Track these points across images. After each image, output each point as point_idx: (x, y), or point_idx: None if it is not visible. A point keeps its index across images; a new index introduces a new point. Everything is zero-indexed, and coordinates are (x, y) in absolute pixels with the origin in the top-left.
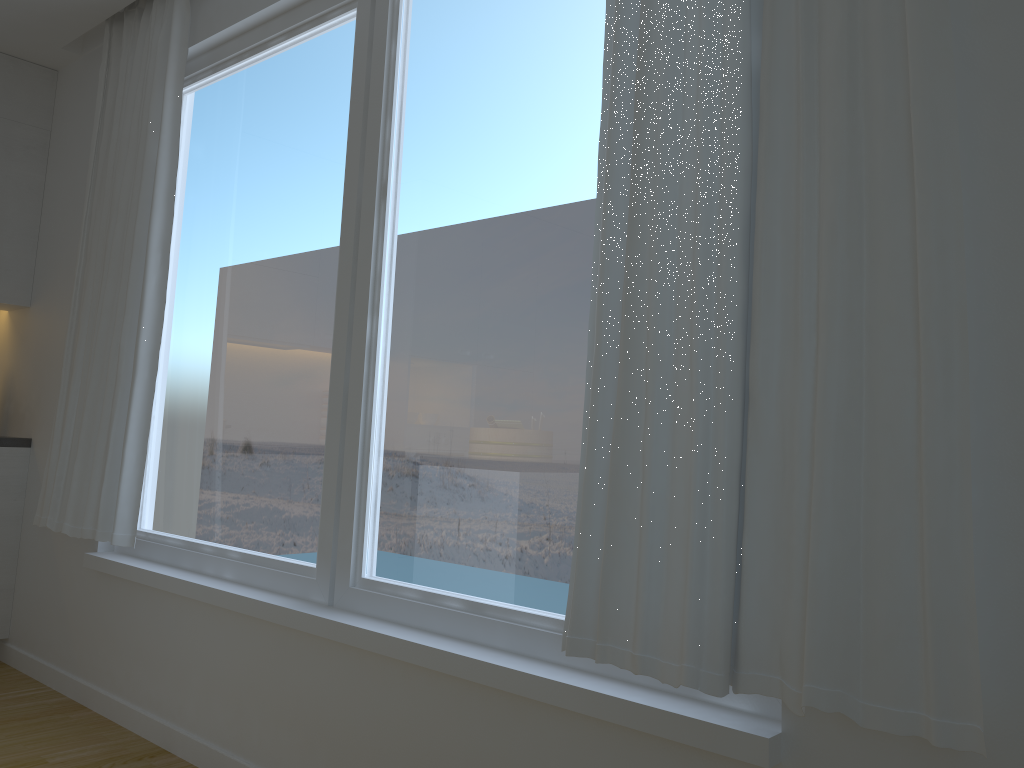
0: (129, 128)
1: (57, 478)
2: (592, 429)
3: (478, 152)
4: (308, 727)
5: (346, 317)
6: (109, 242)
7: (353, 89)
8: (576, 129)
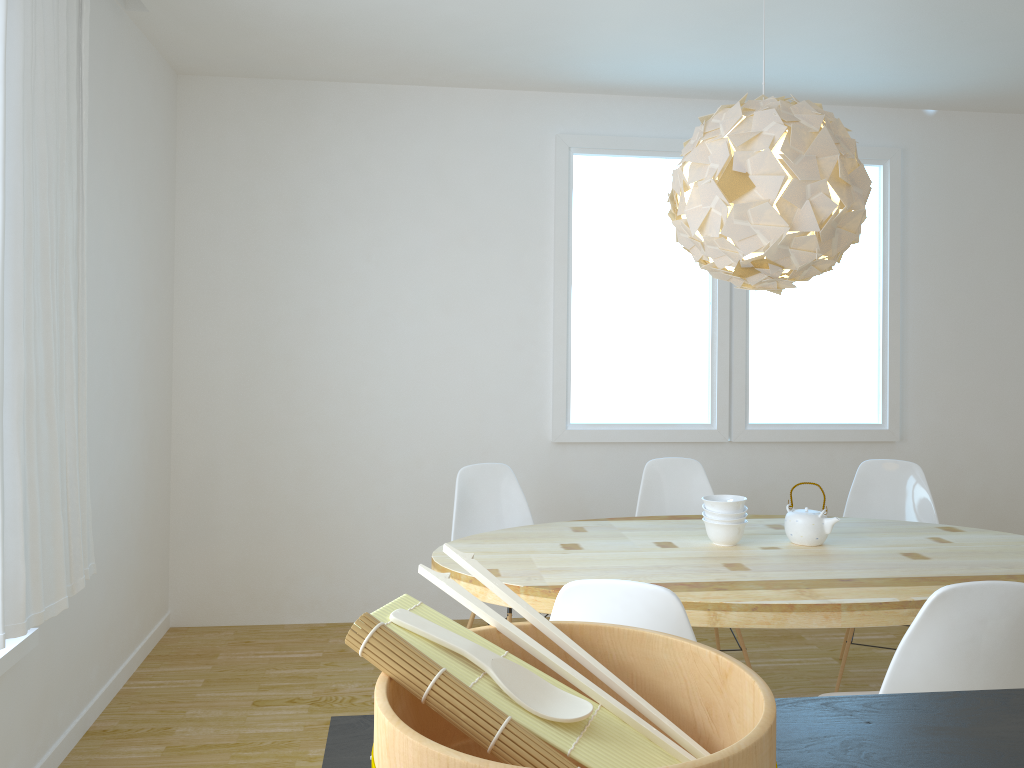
0: None
1: None
2: (3, 473)
3: None
4: None
5: None
6: None
7: None
8: None
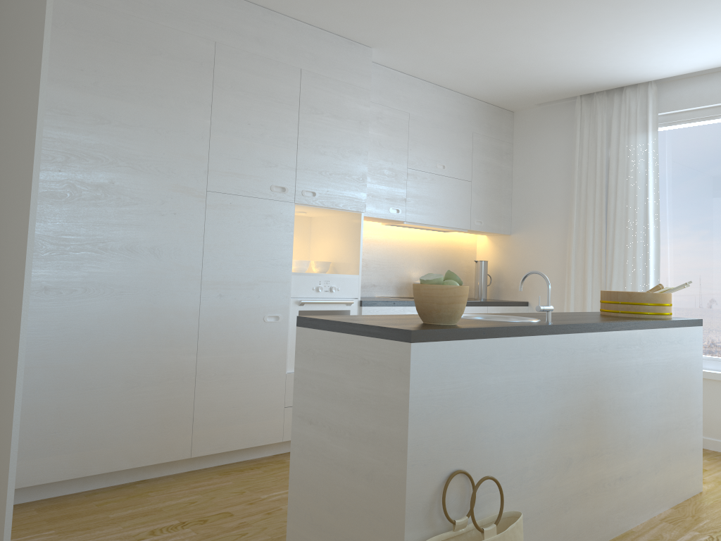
0: (614, 153)
1: None
2: None
3: None
4: None
5: None
6: (611, 210)
7: None
8: None
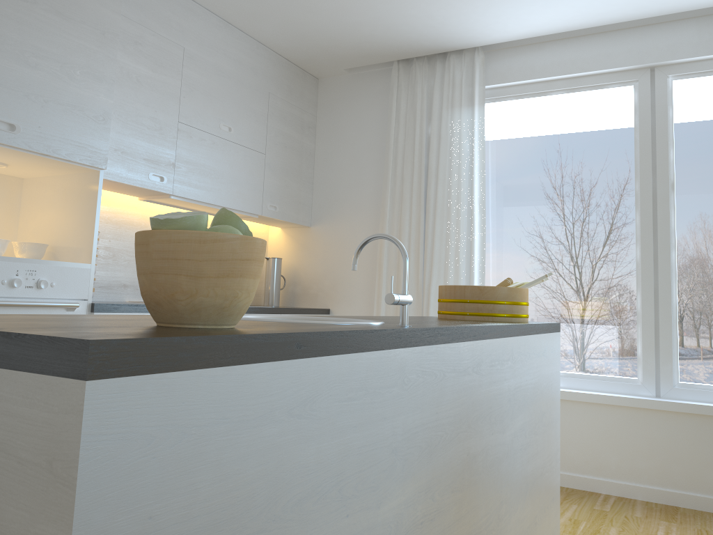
0: (436, 129)
1: None
2: None
3: None
4: (661, 457)
5: (651, 250)
6: (431, 196)
7: (640, 130)
8: None
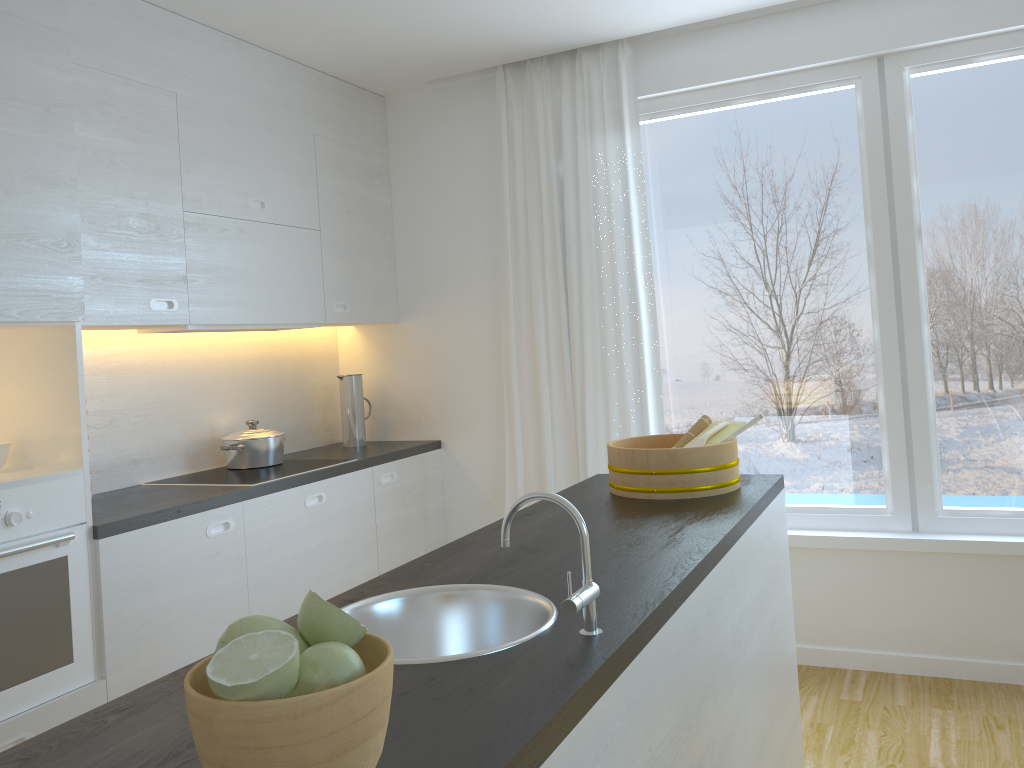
0: (570, 168)
1: (548, 472)
2: None
3: (1021, 208)
4: (926, 614)
5: (894, 327)
6: (573, 269)
7: (868, 152)
8: None
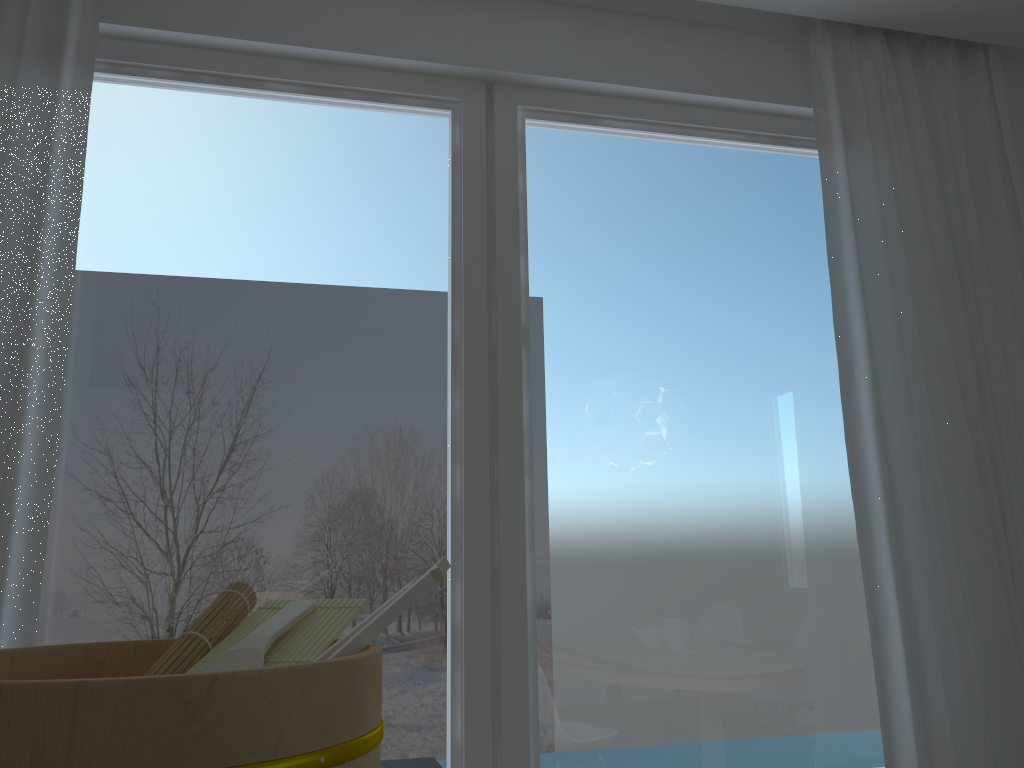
0: None
1: None
2: (902, 600)
3: (651, 324)
4: None
5: (485, 477)
6: None
7: (466, 205)
8: (759, 331)
